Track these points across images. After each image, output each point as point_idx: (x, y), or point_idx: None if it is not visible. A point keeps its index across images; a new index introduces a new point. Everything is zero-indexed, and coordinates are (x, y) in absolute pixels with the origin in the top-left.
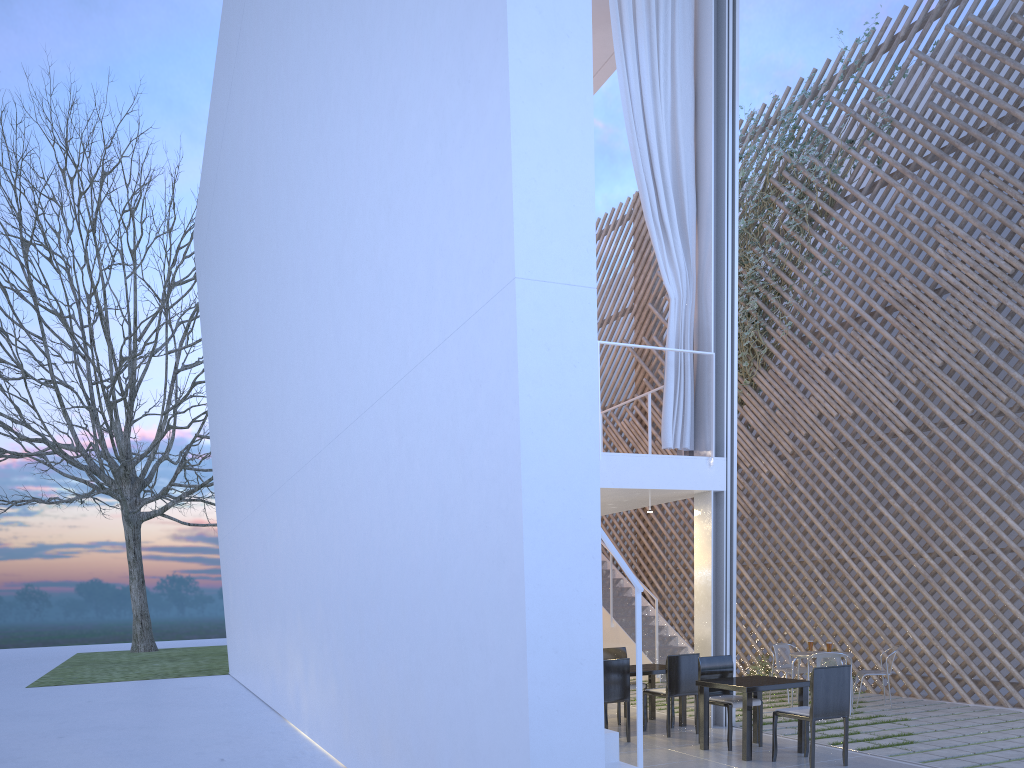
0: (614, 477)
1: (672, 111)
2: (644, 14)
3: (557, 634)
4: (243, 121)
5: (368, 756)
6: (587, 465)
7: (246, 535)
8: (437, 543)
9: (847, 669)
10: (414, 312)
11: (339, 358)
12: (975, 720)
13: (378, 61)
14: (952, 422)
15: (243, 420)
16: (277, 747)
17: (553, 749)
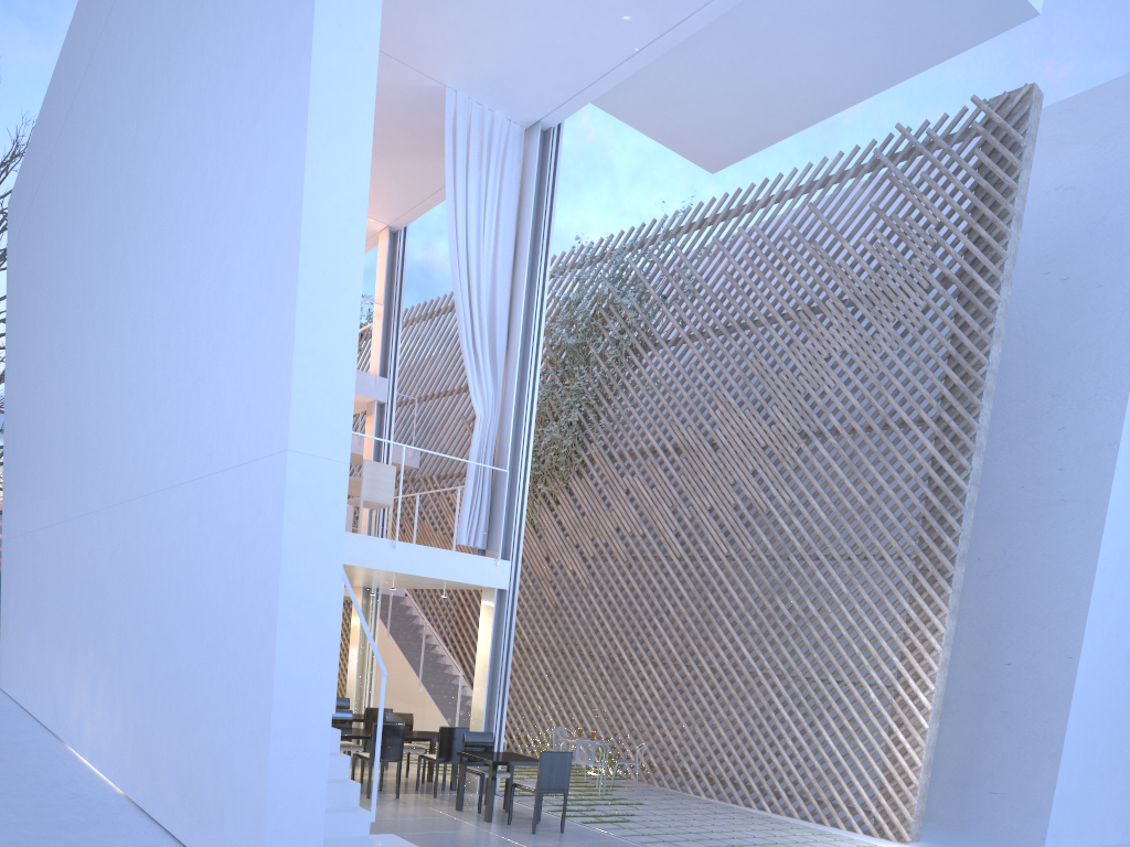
0: (408, 564)
1: (494, 255)
2: (475, 170)
3: (297, 703)
4: (84, 145)
5: (146, 784)
6: (331, 586)
7: (39, 546)
8: (220, 617)
9: (570, 755)
10: (221, 430)
11: (156, 428)
12: (692, 810)
13: (213, 216)
14: (713, 558)
15: (49, 429)
16: (54, 769)
17: (286, 786)
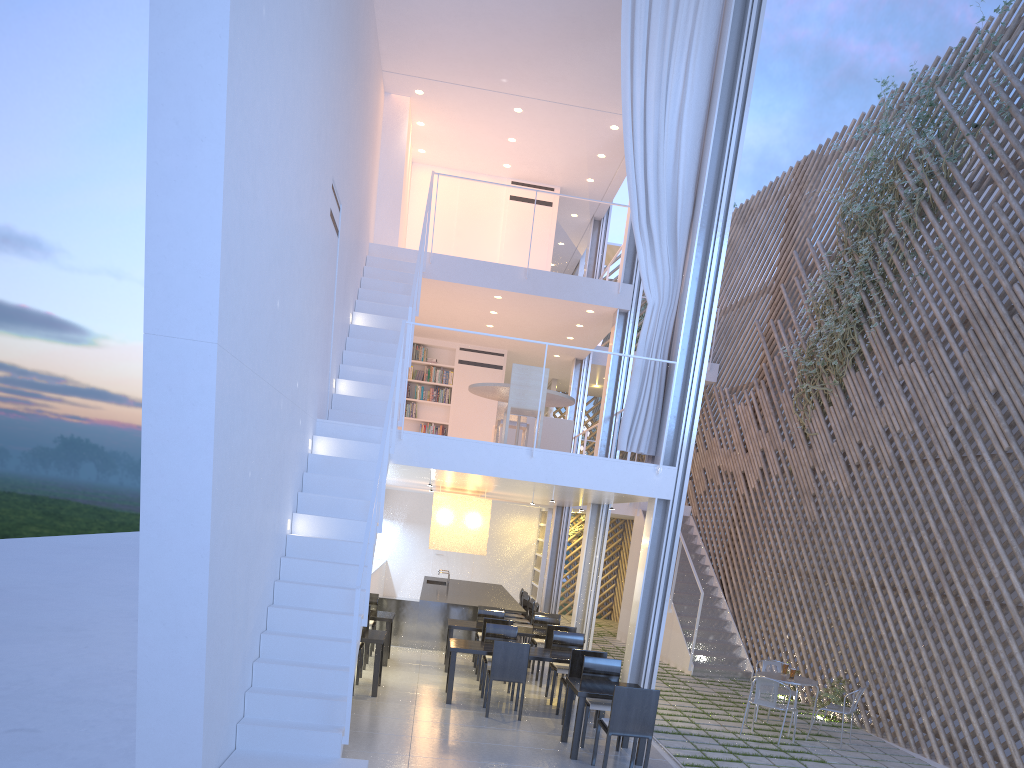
0: (548, 473)
1: (682, 111)
2: (659, 13)
3: (166, 611)
4: None
5: None
6: (201, 483)
7: None
8: None
9: (655, 694)
10: None
11: None
12: None
13: None
14: (988, 457)
15: None
16: None
17: (157, 698)
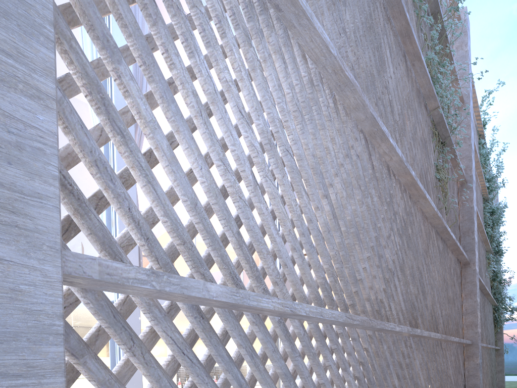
0: None
1: None
2: None
3: None
4: None
5: None
6: None
7: None
8: None
9: None
10: None
11: None
12: None
13: None
14: None
15: None
16: None
17: None
